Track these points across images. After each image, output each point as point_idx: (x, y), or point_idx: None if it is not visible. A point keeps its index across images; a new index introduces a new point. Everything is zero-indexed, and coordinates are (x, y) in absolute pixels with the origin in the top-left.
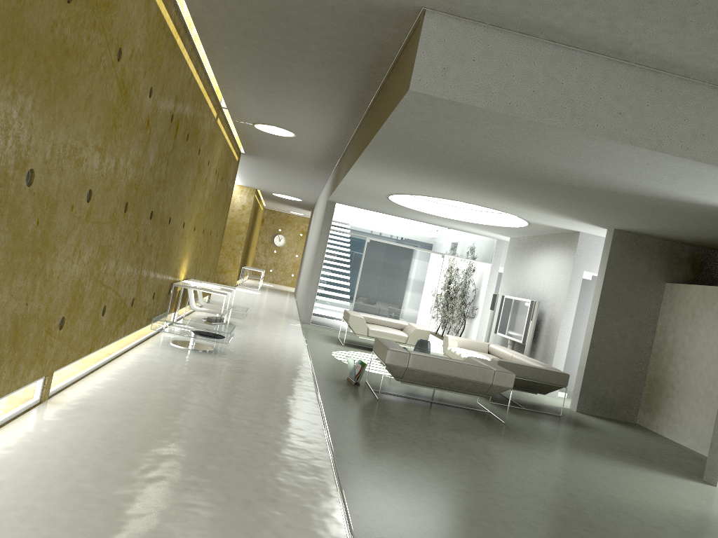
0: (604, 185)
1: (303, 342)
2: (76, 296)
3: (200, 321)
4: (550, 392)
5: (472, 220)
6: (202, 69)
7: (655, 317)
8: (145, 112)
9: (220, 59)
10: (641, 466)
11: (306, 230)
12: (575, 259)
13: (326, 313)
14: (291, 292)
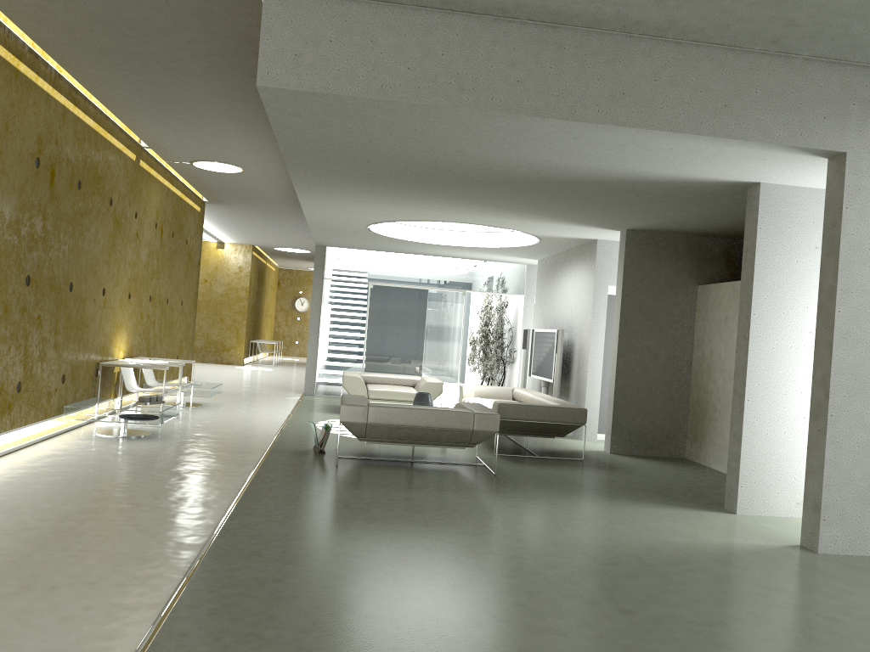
0: (561, 174)
1: (286, 415)
2: None
3: (132, 402)
4: (588, 436)
5: (481, 244)
6: (86, 102)
7: (690, 328)
8: None
9: (98, 86)
10: (649, 502)
11: None
12: (596, 273)
13: (332, 380)
14: None
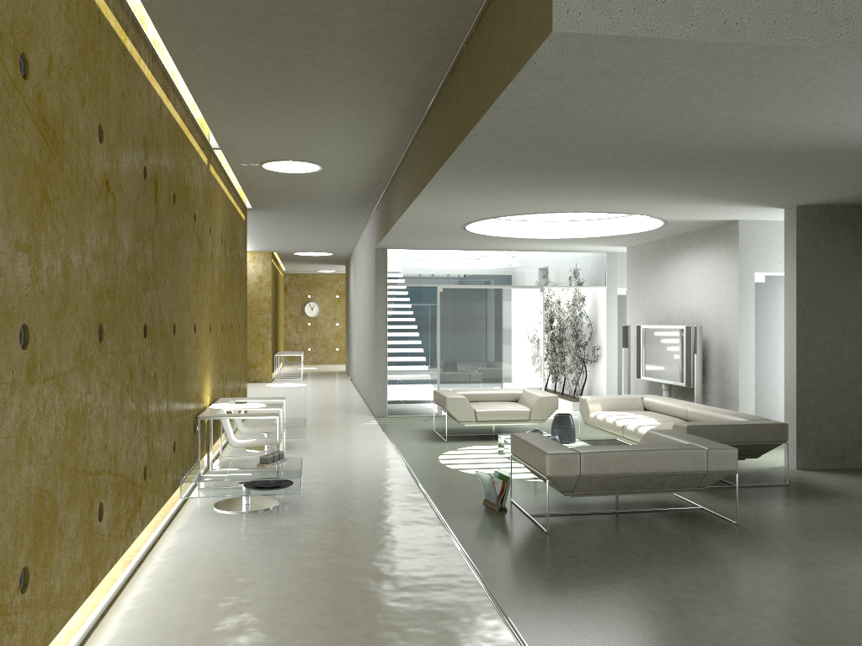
0: (826, 141)
1: (393, 450)
2: (41, 519)
3: (250, 464)
4: None
5: (578, 234)
6: (174, 93)
7: None
8: (98, 168)
9: (199, 69)
10: None
11: (342, 289)
12: (740, 259)
13: (405, 397)
14: (342, 372)
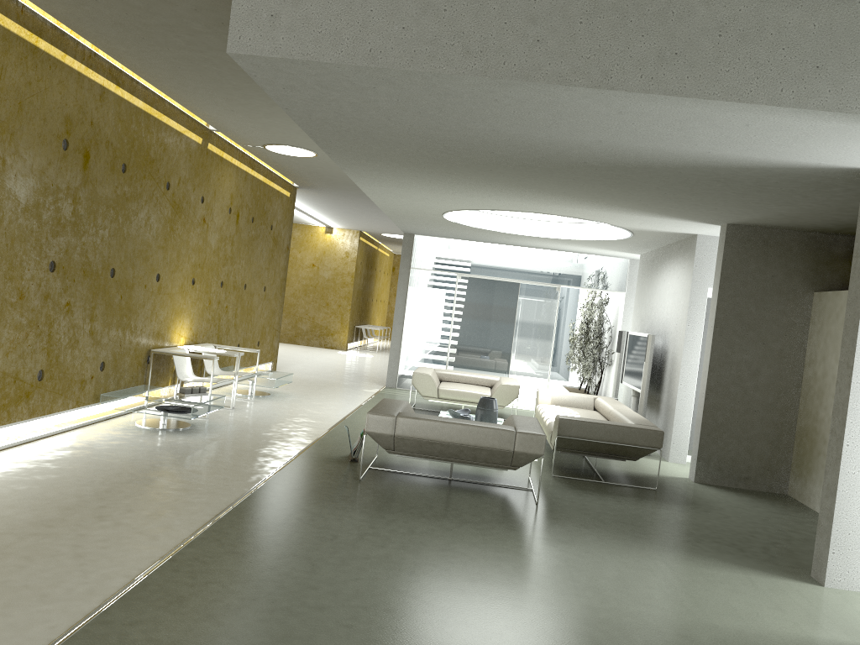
0: (623, 157)
1: (350, 411)
2: None
3: (174, 393)
4: (675, 457)
5: (572, 236)
6: (133, 82)
7: (802, 343)
8: None
9: (137, 64)
10: (713, 558)
11: None
12: (694, 273)
13: None
14: None
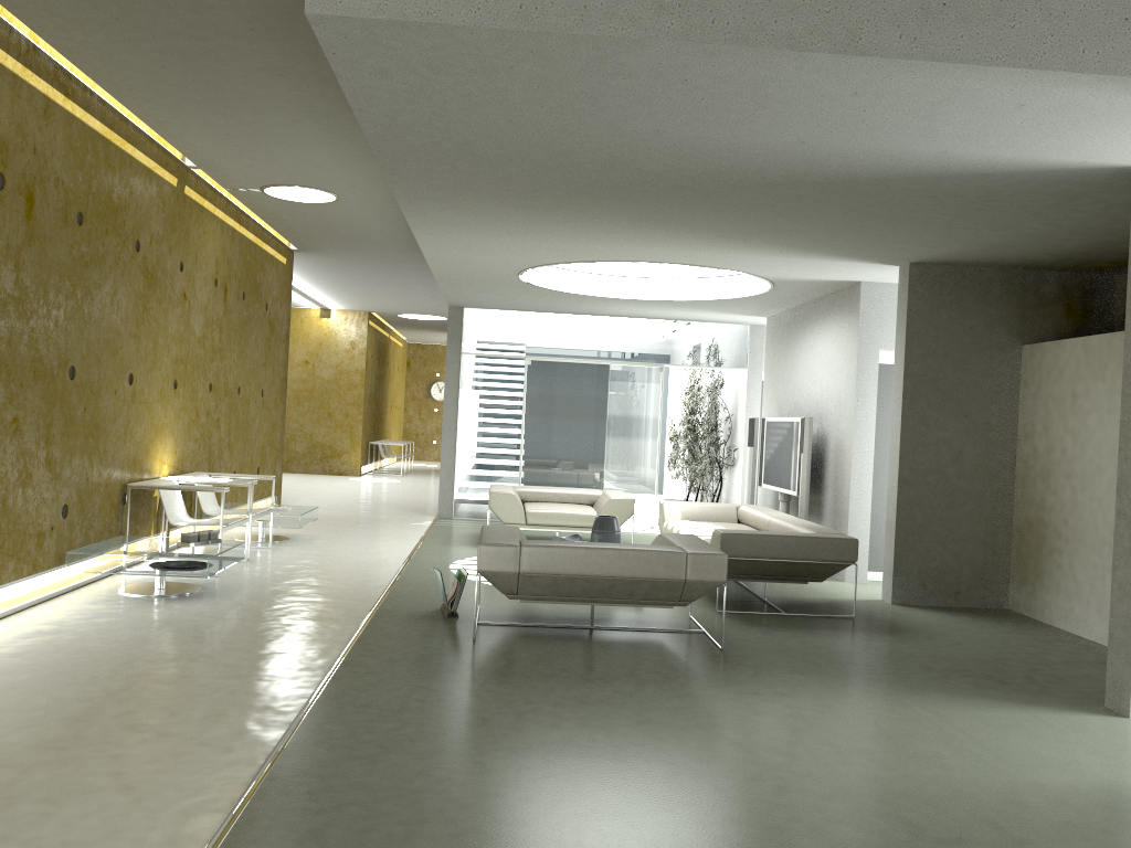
0: (821, 167)
1: (408, 551)
2: None
3: (172, 543)
4: (853, 575)
5: (685, 296)
6: (87, 93)
7: (1012, 411)
8: None
9: (97, 64)
10: (978, 697)
11: None
12: (860, 332)
13: (477, 496)
14: None
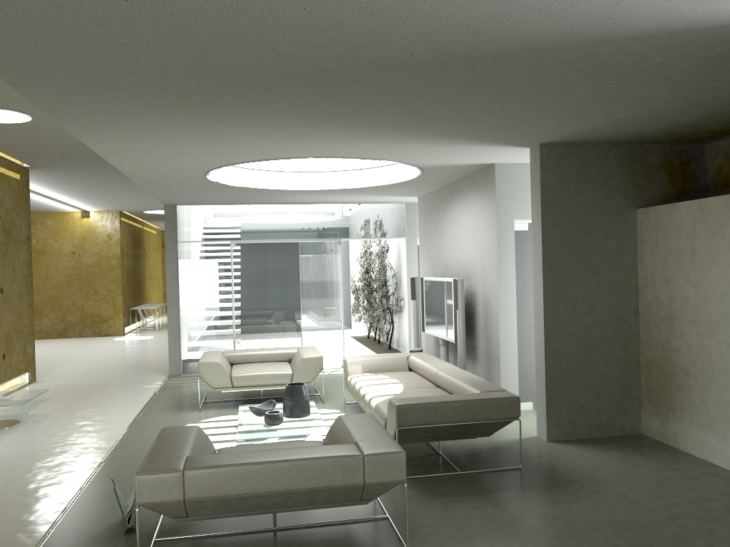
0: (474, 35)
1: (126, 425)
2: None
3: None
4: None
5: (352, 185)
6: None
7: (632, 266)
8: None
9: None
10: None
11: None
12: (497, 205)
13: (200, 355)
14: None
